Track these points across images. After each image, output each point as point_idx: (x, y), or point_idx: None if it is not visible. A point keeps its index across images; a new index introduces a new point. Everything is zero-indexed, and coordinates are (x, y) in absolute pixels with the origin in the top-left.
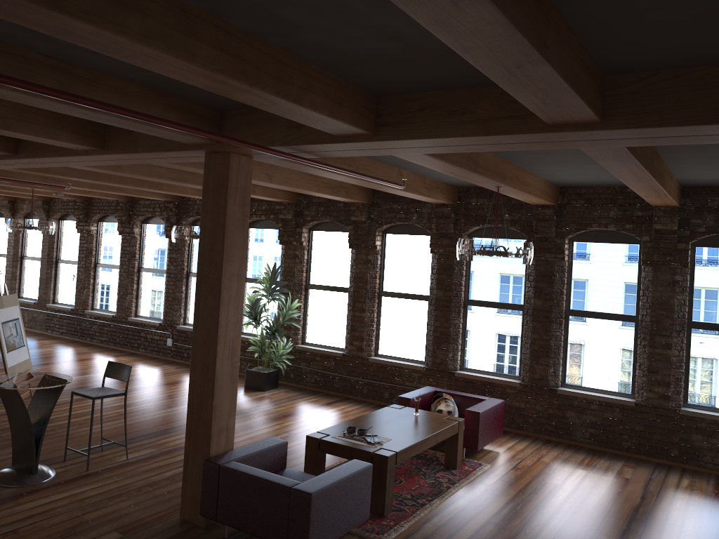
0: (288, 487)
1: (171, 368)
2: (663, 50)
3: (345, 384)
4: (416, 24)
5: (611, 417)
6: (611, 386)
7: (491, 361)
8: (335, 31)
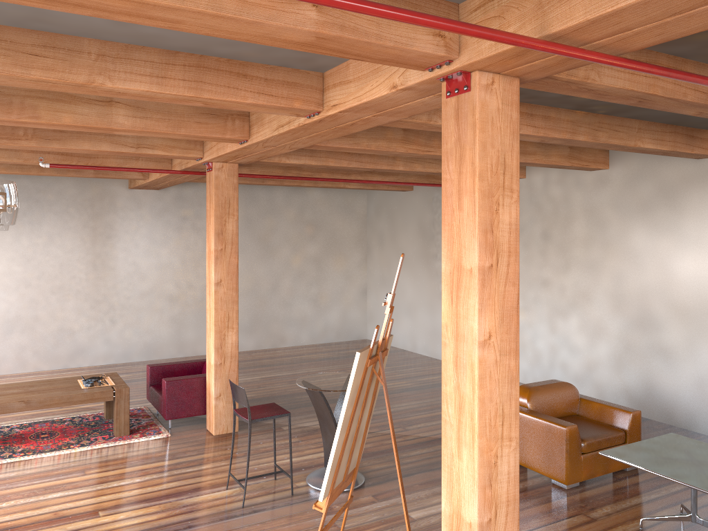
0: None
1: None
2: None
3: None
4: None
5: None
6: None
7: None
8: None
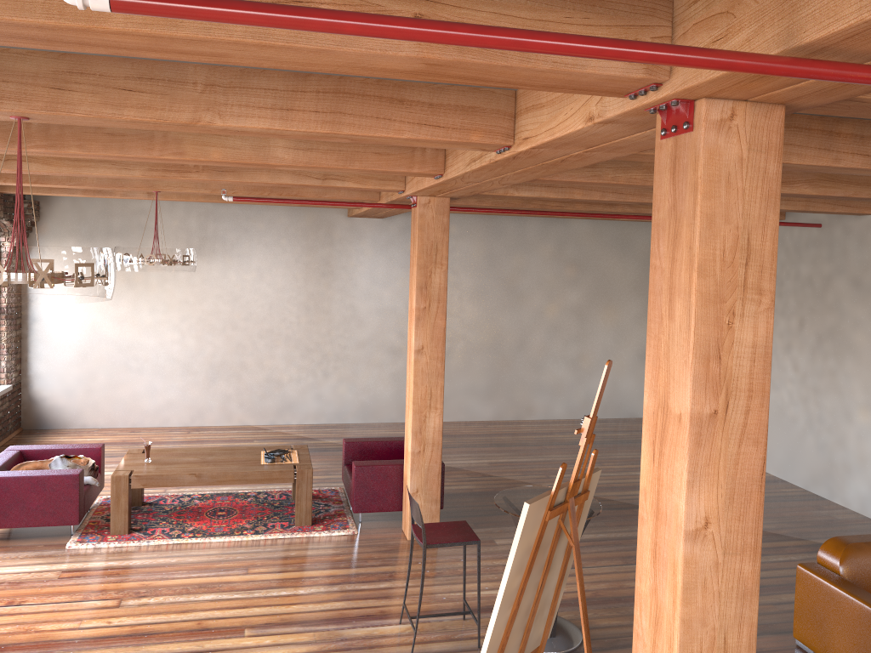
0: None
1: None
2: None
3: None
4: None
5: None
6: None
7: None
8: None
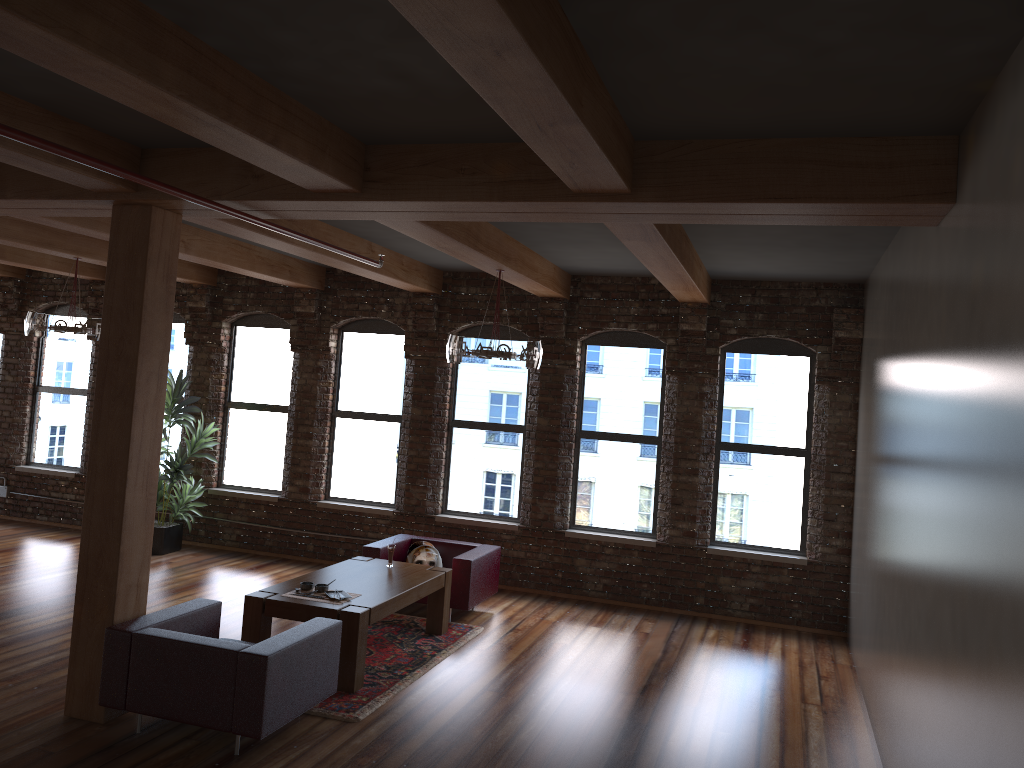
0: (234, 651)
1: (8, 530)
2: (696, 118)
3: (282, 541)
4: (433, 64)
5: (629, 562)
6: (629, 524)
7: (482, 499)
8: (334, 63)
